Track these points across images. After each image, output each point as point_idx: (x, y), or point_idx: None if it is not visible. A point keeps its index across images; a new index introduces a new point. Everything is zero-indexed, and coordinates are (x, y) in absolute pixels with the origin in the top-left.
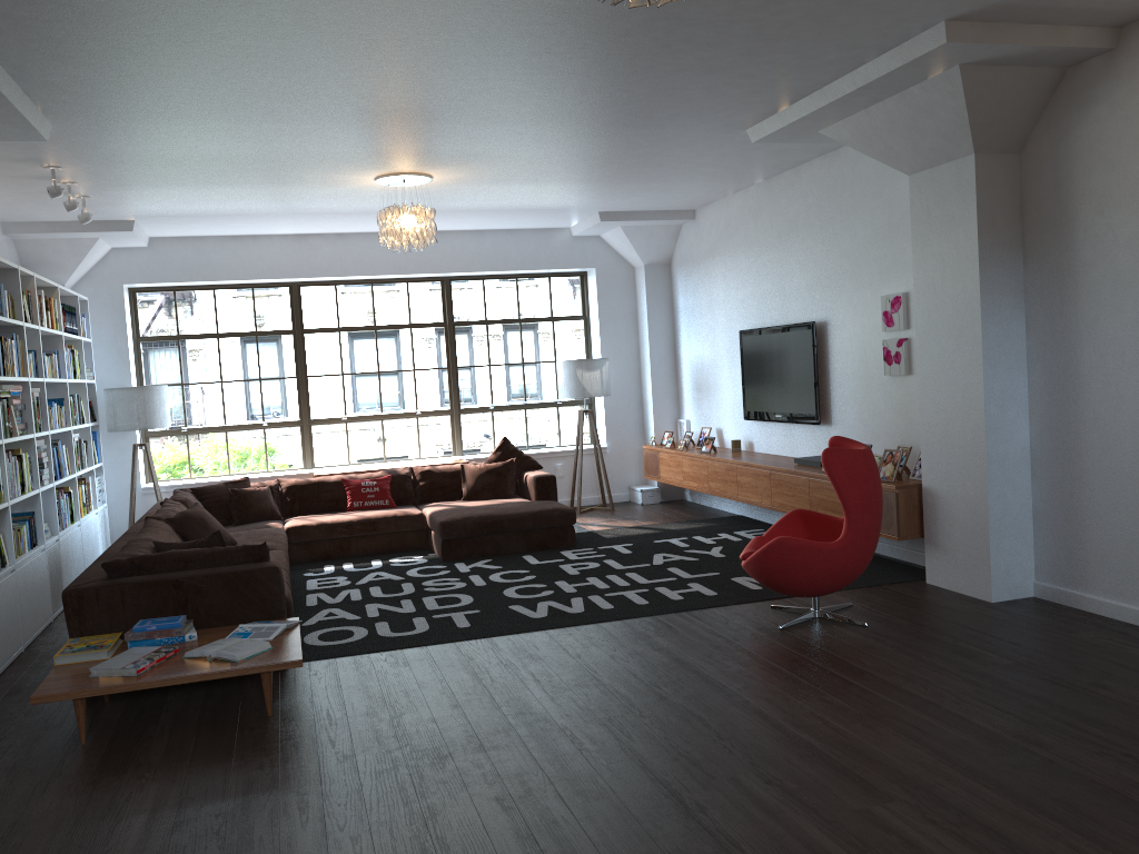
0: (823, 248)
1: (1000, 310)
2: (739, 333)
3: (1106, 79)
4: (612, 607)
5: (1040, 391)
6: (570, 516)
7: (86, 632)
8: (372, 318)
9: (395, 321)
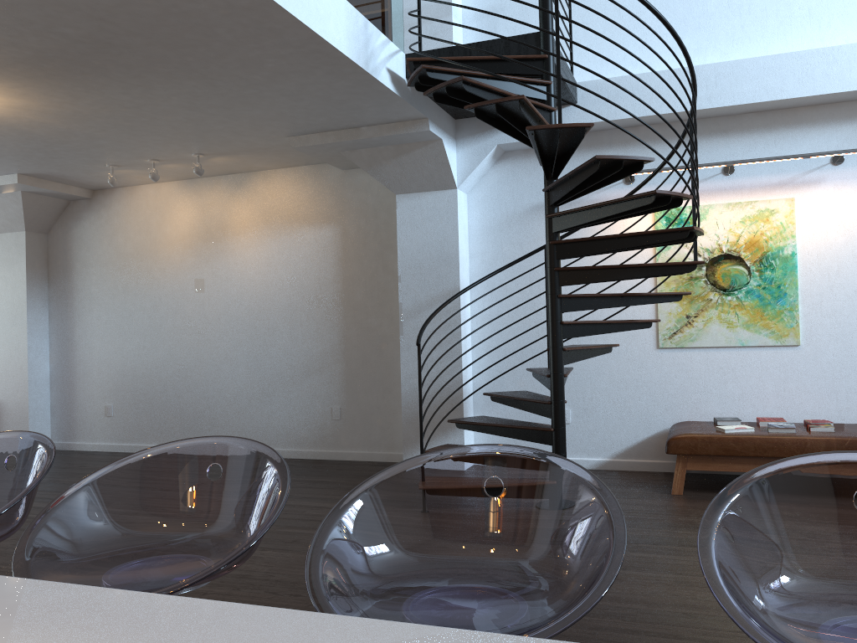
0: None
1: (37, 308)
2: None
3: (88, 210)
4: None
5: (56, 348)
6: None
7: None
8: None
9: None
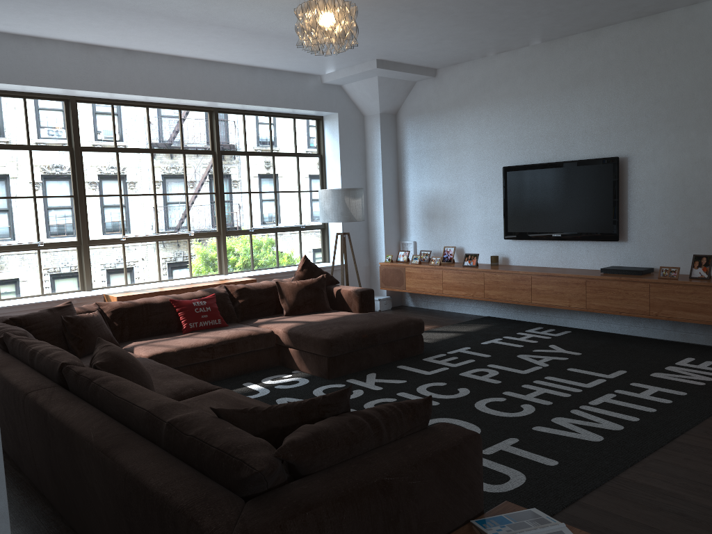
0: (628, 97)
1: None
2: (502, 168)
3: None
4: (637, 419)
5: None
6: (421, 326)
7: None
8: (147, 141)
9: (168, 146)
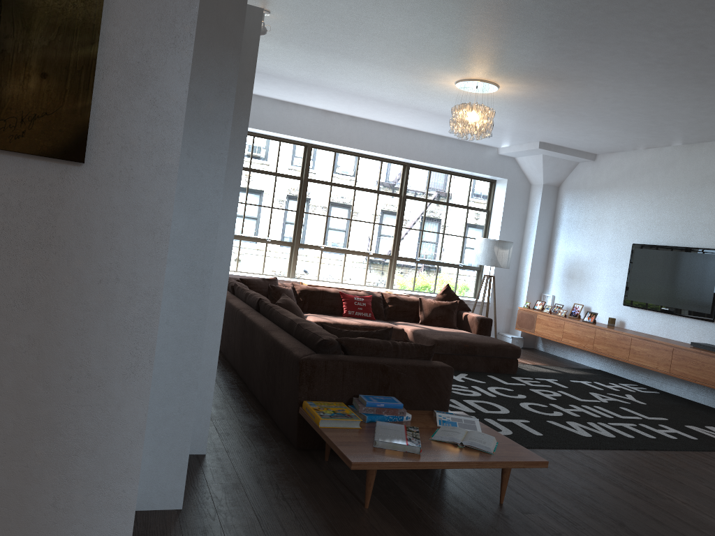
0: None
1: None
2: (632, 245)
3: None
4: (633, 437)
5: None
6: (517, 352)
7: (311, 396)
8: (353, 181)
9: (368, 186)
